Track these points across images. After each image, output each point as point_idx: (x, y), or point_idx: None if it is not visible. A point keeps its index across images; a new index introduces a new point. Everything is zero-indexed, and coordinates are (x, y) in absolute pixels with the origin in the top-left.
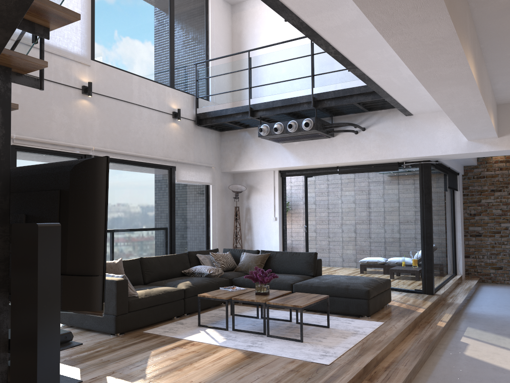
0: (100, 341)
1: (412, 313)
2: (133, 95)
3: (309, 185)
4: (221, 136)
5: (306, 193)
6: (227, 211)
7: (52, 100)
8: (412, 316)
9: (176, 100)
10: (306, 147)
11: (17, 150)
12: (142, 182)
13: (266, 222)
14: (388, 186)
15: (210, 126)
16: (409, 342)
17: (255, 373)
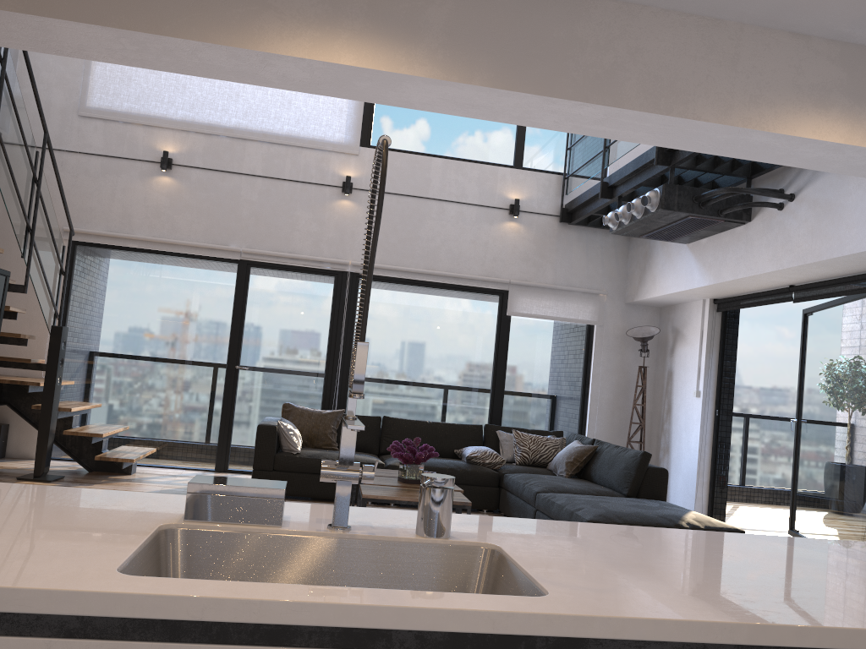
0: None
1: None
2: (429, 186)
3: (807, 333)
4: (630, 240)
5: (801, 349)
6: (636, 374)
7: (296, 205)
8: None
9: (519, 187)
10: (715, 248)
11: (251, 266)
12: (442, 313)
13: (688, 400)
14: None
15: (598, 224)
16: None
17: None
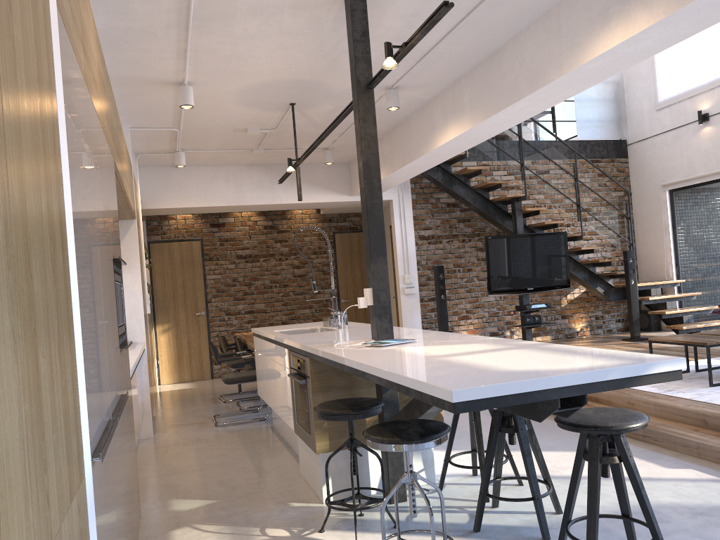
0: (719, 349)
1: None
2: None
3: None
4: None
5: None
6: None
7: None
8: None
9: None
10: None
11: None
12: None
13: None
14: None
15: None
16: (654, 420)
17: None
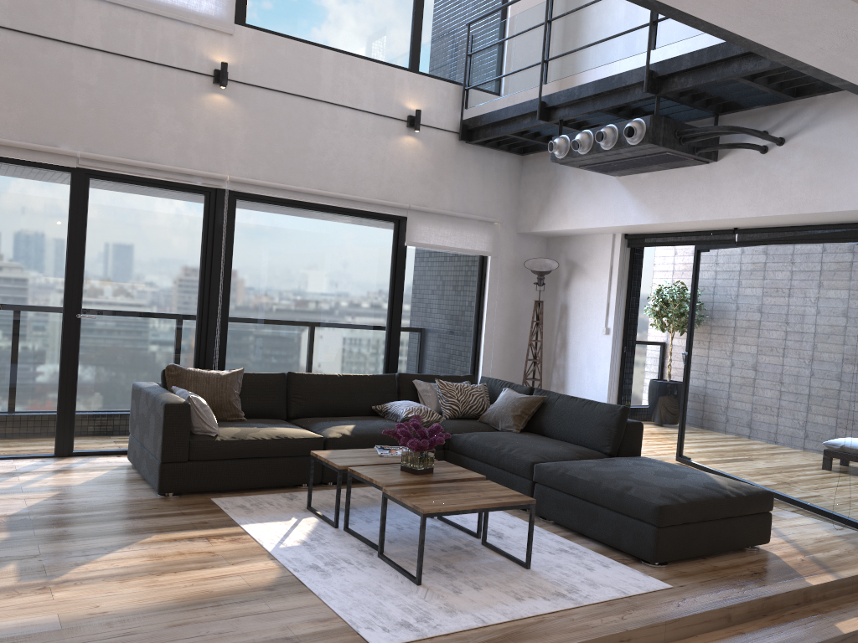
0: (126, 500)
1: (783, 581)
2: (320, 85)
3: (701, 269)
4: (523, 165)
5: (694, 284)
6: (525, 308)
7: (153, 96)
8: (770, 588)
9: (417, 95)
10: (661, 185)
11: (90, 177)
12: (334, 243)
13: (591, 336)
14: (851, 279)
15: (496, 145)
16: None
17: (218, 623)
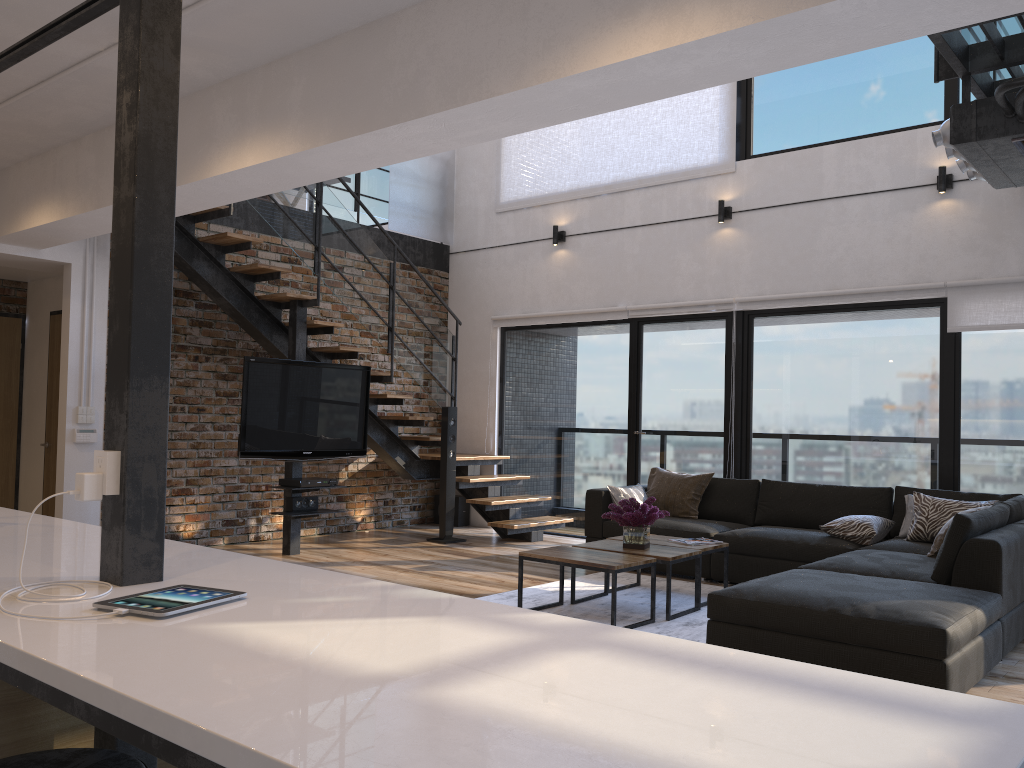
0: None
1: None
2: (823, 184)
3: None
4: None
5: None
6: None
7: (676, 247)
8: None
9: None
10: None
11: (641, 323)
12: (859, 343)
13: None
14: None
15: None
16: None
17: None
